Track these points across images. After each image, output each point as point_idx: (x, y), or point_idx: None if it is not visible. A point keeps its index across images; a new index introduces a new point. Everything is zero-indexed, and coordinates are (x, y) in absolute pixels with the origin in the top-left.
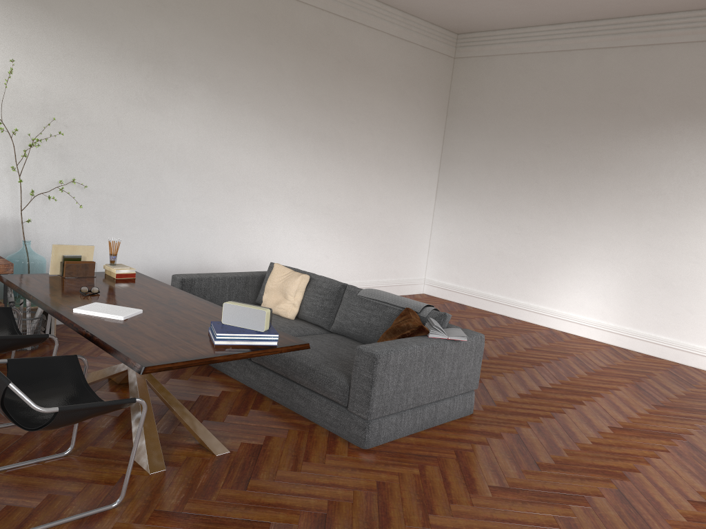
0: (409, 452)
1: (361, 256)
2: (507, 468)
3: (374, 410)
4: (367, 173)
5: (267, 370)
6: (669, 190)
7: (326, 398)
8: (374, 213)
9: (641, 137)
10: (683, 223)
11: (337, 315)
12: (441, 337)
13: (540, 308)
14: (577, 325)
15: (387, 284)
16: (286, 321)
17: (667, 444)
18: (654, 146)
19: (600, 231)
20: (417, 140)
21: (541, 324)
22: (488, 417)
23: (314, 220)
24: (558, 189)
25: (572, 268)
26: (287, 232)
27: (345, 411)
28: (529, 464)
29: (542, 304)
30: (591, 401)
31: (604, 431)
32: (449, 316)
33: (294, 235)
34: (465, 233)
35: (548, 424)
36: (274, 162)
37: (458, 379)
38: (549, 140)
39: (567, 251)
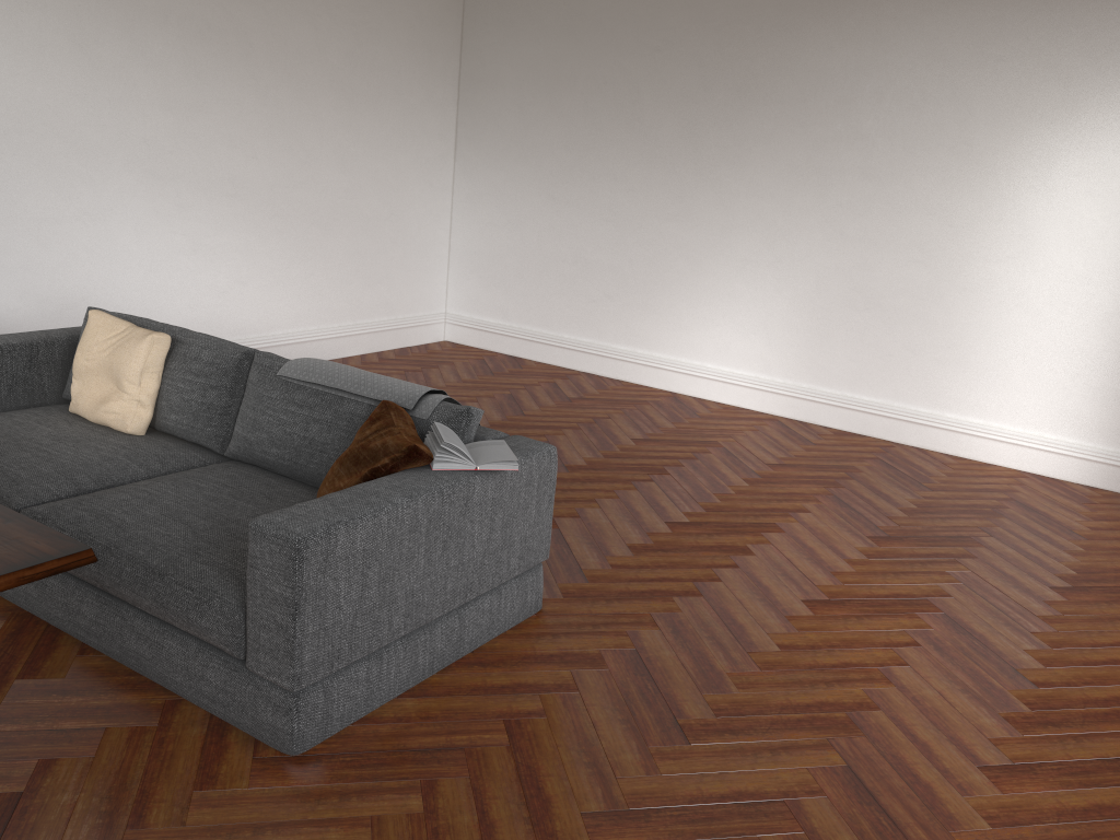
0: (401, 747)
1: (316, 278)
2: (619, 752)
3: (307, 668)
4: (312, 108)
5: (61, 575)
6: (876, 129)
7: (198, 639)
8: (335, 191)
9: (825, 28)
10: (899, 191)
11: (238, 422)
12: (461, 467)
13: (654, 358)
14: (720, 385)
15: (373, 329)
16: (123, 441)
17: (911, 627)
18: (849, 45)
19: (756, 210)
20: (409, 40)
21: (658, 385)
22: (573, 613)
23: (204, 209)
24: (678, 133)
25: (708, 281)
26: (146, 236)
27: (241, 671)
28: (664, 730)
29: (657, 349)
30: (763, 545)
31: (798, 613)
32: (478, 414)
33: (163, 243)
34: (513, 225)
35: (692, 614)
36: (91, 82)
37: (507, 549)
38: (658, 37)
39: (699, 250)
